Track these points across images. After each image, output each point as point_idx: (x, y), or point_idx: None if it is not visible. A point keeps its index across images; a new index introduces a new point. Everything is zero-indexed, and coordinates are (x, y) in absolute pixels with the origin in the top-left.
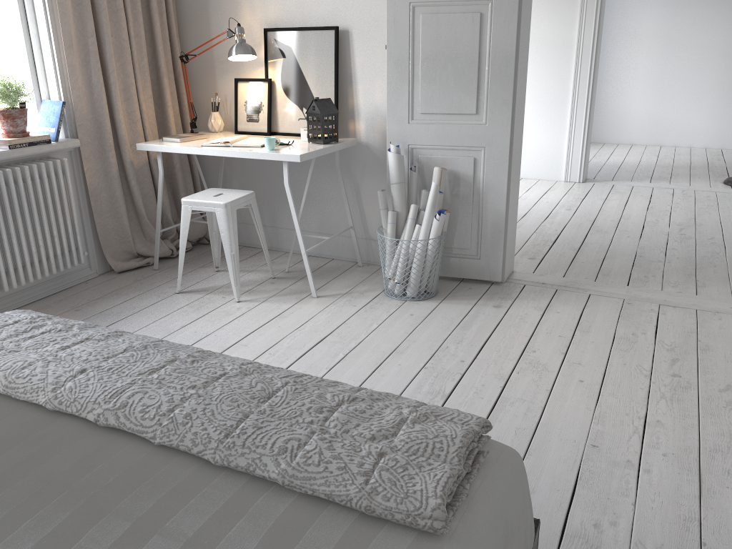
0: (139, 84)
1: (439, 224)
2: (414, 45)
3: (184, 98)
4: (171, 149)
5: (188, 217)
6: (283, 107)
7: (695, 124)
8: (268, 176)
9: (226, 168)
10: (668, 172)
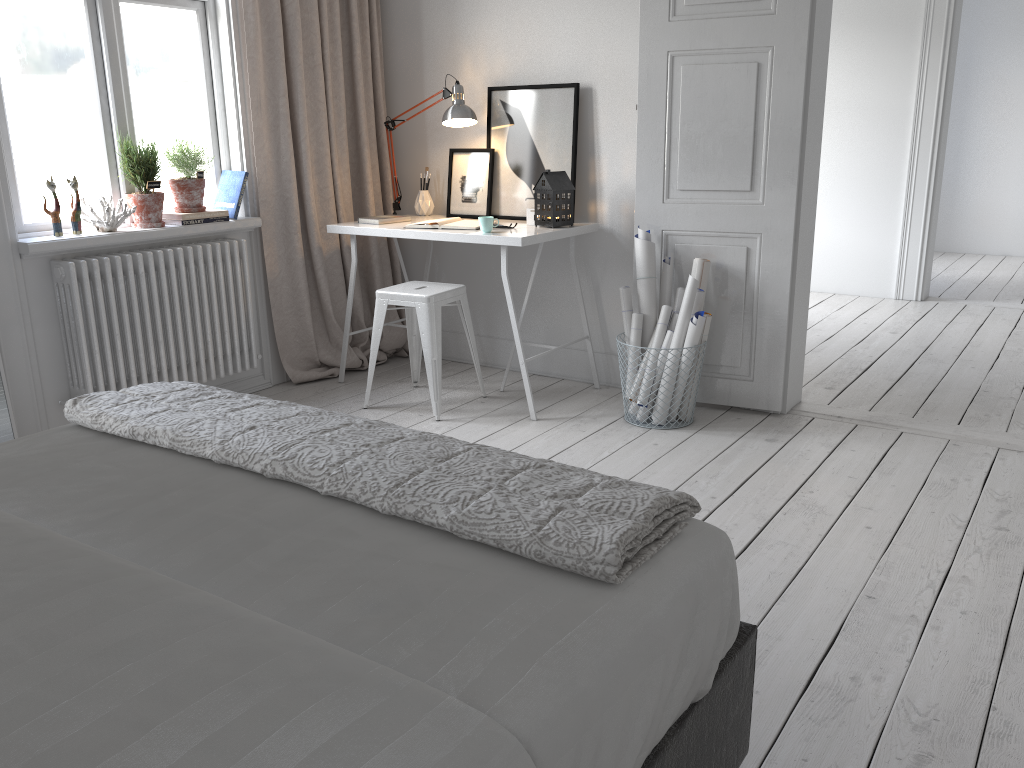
0: (334, 155)
1: (697, 330)
2: (672, 104)
3: (388, 173)
4: (367, 231)
5: (382, 313)
6: (507, 184)
7: None
8: (485, 271)
9: (434, 261)
10: None
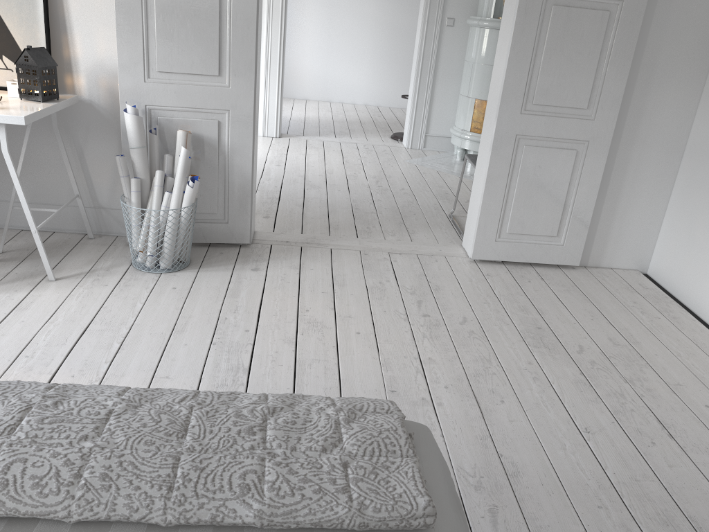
0: None
1: (194, 192)
2: None
3: None
4: None
5: None
6: None
7: (356, 83)
8: None
9: None
10: (345, 128)
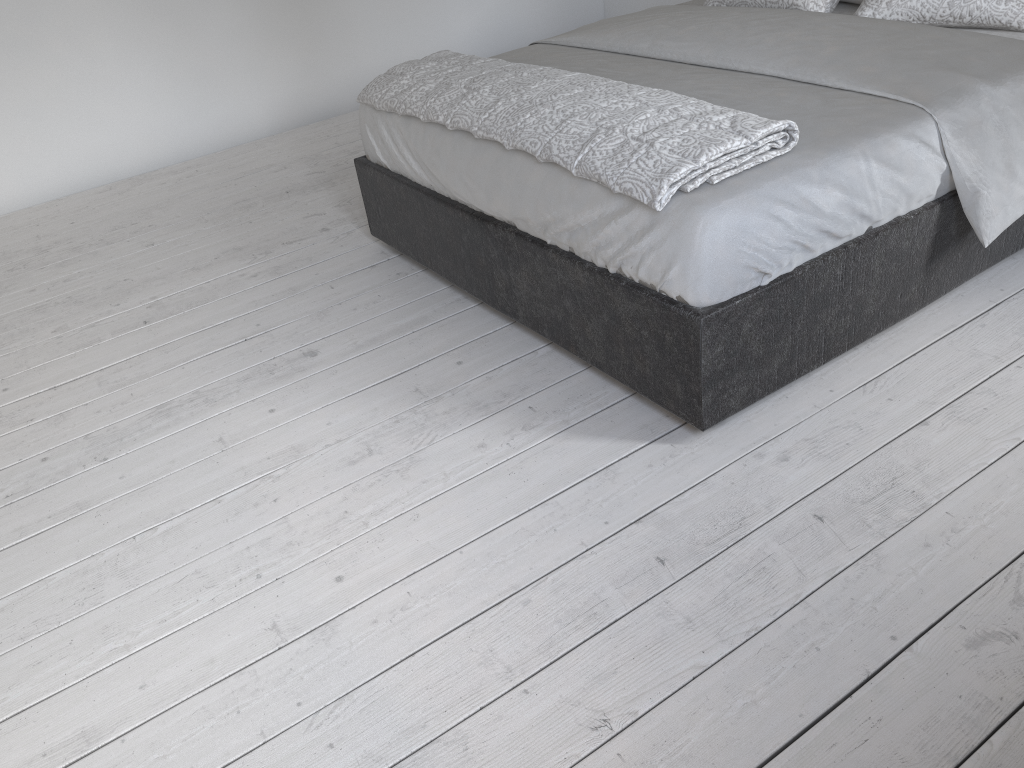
0: None
1: None
2: None
3: None
4: None
5: None
6: None
7: None
8: None
9: None
10: None
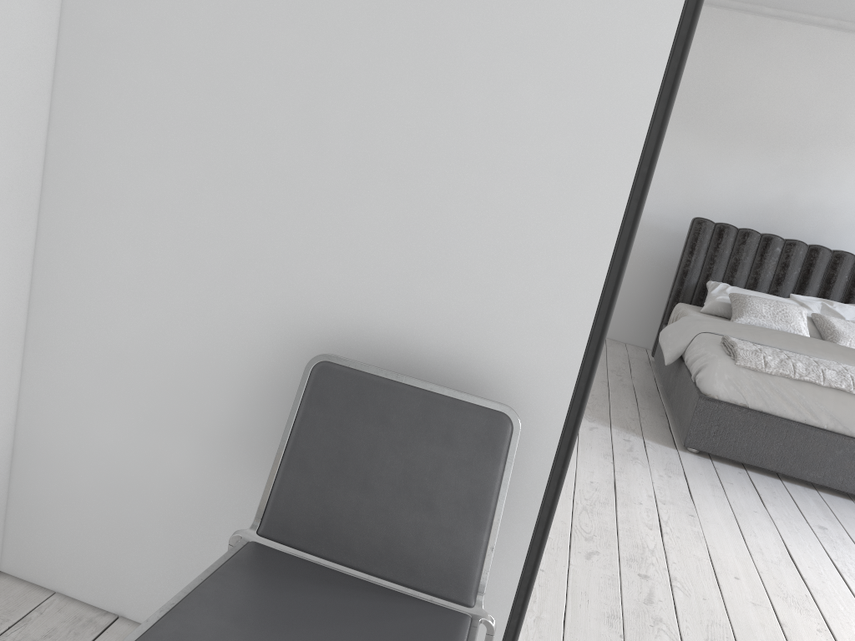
0: None
1: None
2: None
3: None
4: None
5: None
6: None
7: None
8: None
9: None
10: None
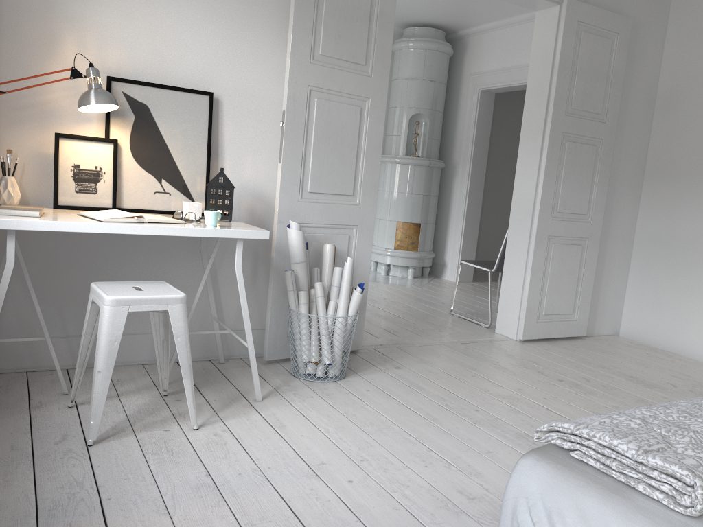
0: None
1: (362, 298)
2: (308, 126)
3: None
4: (53, 225)
5: (121, 323)
6: (131, 177)
7: None
8: (81, 266)
9: (0, 259)
10: None
